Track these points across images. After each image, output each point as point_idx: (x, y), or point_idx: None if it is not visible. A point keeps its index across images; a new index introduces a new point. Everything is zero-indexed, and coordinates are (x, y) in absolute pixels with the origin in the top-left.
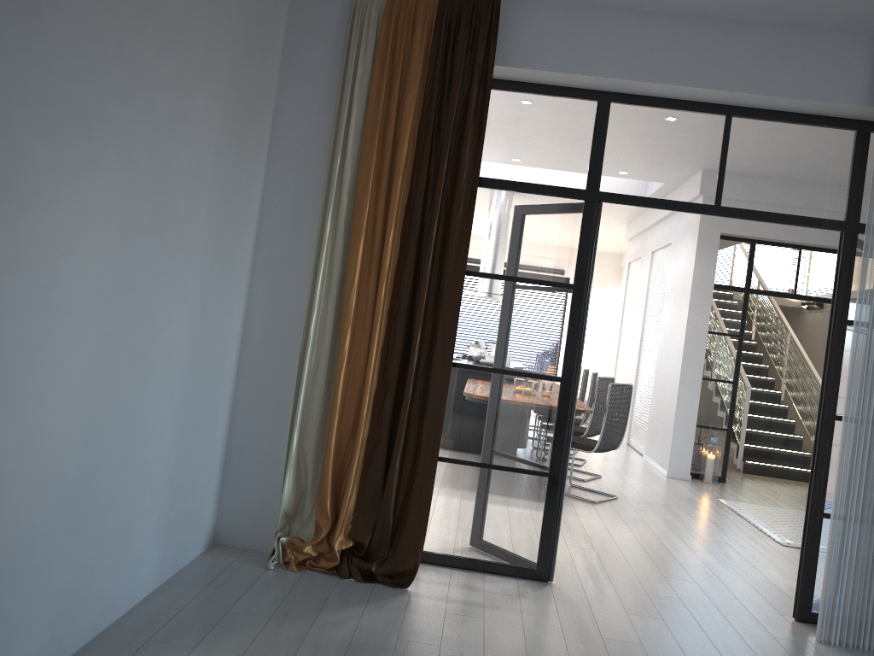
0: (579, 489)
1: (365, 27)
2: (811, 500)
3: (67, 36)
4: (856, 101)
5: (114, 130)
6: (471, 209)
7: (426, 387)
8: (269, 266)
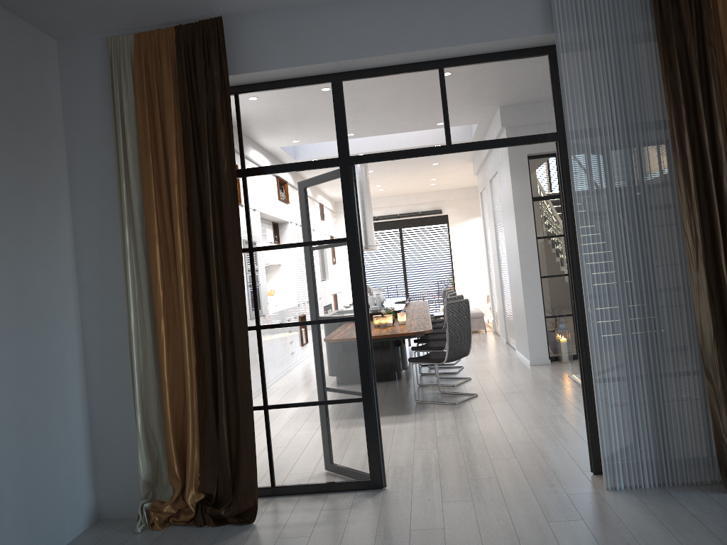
0: (446, 394)
1: (123, 70)
2: (583, 371)
3: None
4: (534, 32)
5: None
6: (236, 198)
7: (234, 353)
8: (91, 282)
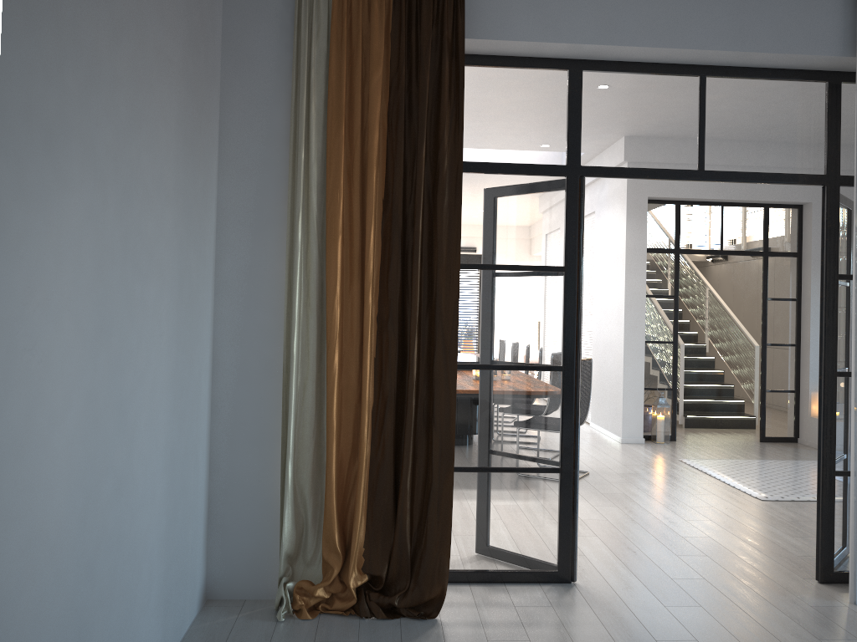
0: None
1: (315, 5)
2: (822, 460)
3: (19, 19)
4: (832, 51)
5: (78, 139)
6: (458, 197)
7: (429, 396)
8: (234, 281)
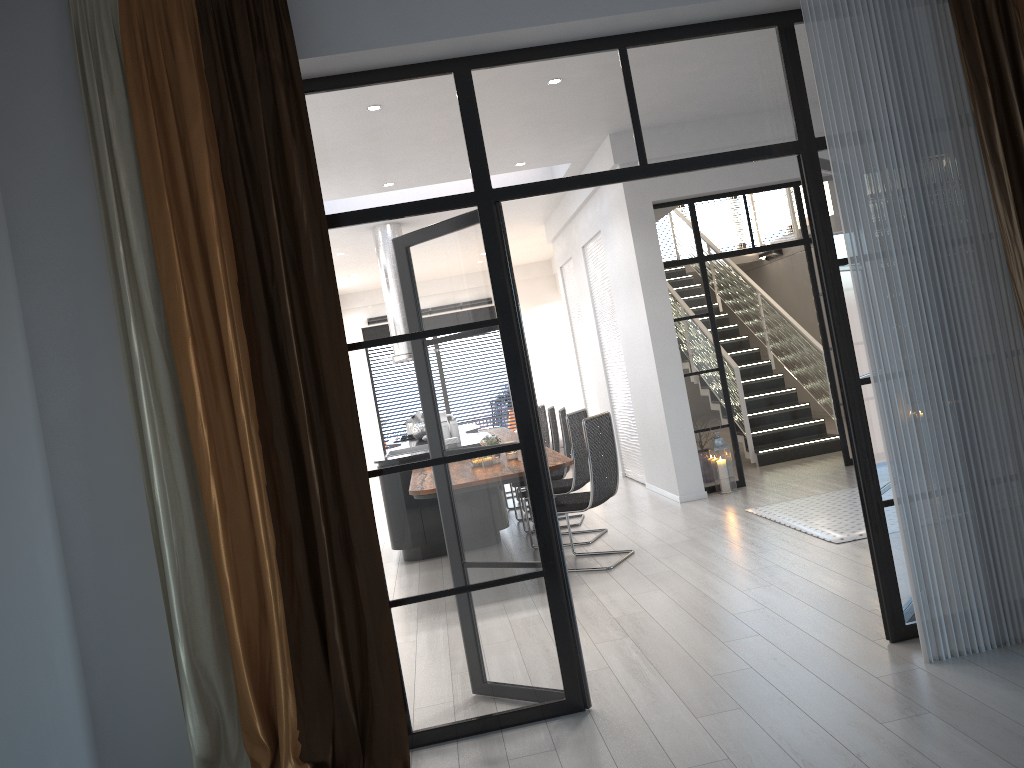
0: (586, 556)
1: (101, 53)
2: (864, 492)
3: None
4: None
5: None
6: (329, 261)
7: (344, 519)
8: (68, 424)
